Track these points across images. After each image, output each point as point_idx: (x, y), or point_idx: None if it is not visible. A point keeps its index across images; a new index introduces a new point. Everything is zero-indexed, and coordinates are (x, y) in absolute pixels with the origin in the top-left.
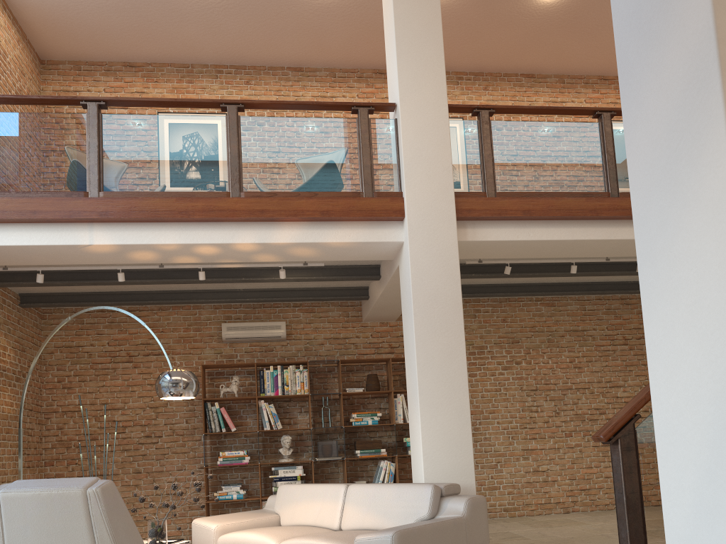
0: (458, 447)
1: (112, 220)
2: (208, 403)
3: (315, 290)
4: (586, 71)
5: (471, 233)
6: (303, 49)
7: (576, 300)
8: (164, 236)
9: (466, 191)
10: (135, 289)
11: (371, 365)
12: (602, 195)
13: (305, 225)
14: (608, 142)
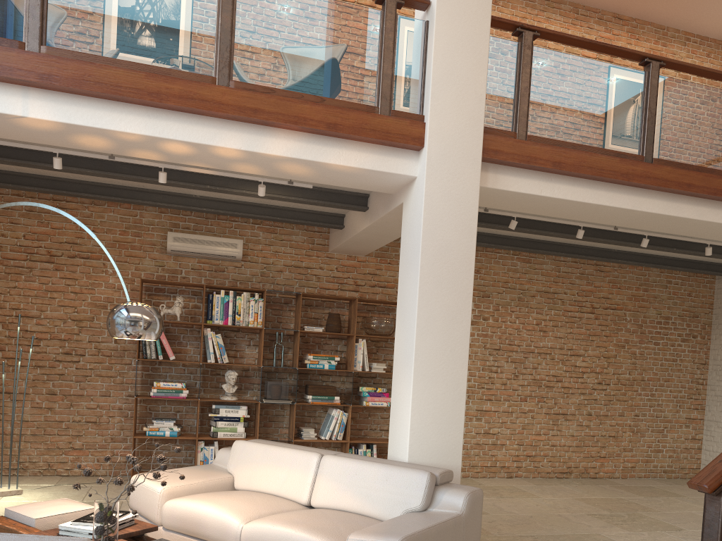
0: (448, 424)
1: (56, 88)
2: None
3: (284, 210)
4: (603, 4)
5: (493, 179)
6: None
7: (553, 260)
8: (124, 121)
9: (494, 127)
10: (67, 176)
11: (332, 302)
12: (637, 158)
13: (304, 137)
14: (652, 97)
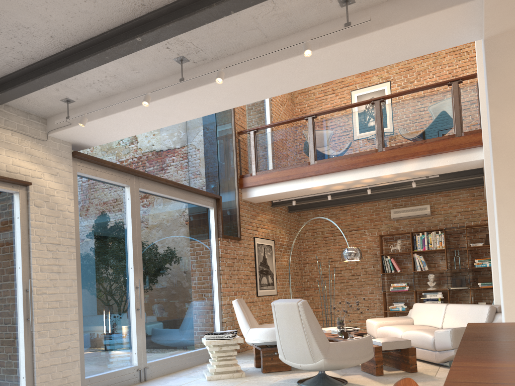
0: None
1: (321, 174)
2: (383, 256)
3: (446, 184)
4: None
5: None
6: None
7: None
8: (345, 177)
9: None
10: (341, 197)
11: None
12: None
13: (420, 159)
14: None
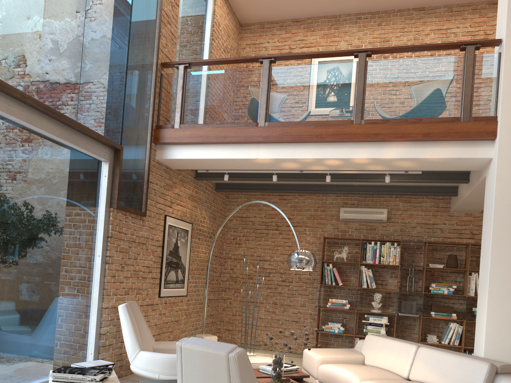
0: None
1: (271, 142)
2: (324, 263)
3: (413, 187)
4: None
5: None
6: None
7: None
8: (304, 152)
9: None
10: (284, 182)
11: (452, 247)
12: None
13: (408, 144)
14: None
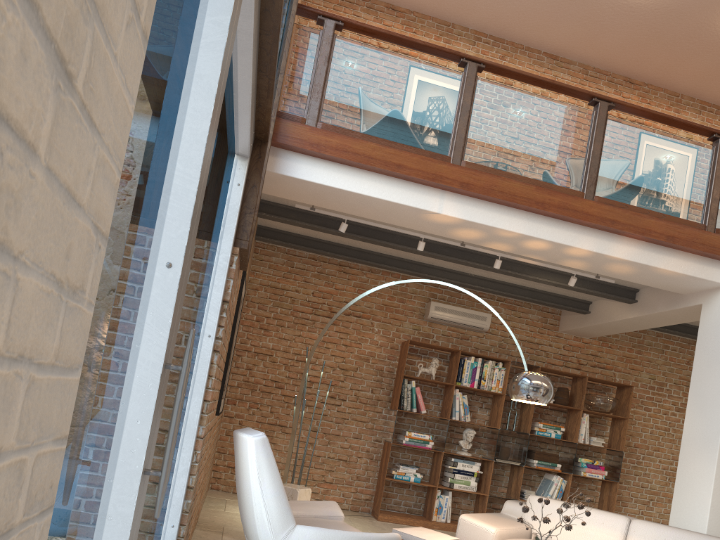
0: None
1: (467, 193)
2: (405, 379)
3: (540, 293)
4: None
5: None
6: (573, 39)
7: None
8: (509, 222)
9: None
10: (374, 249)
11: (556, 377)
12: None
13: (642, 245)
14: None
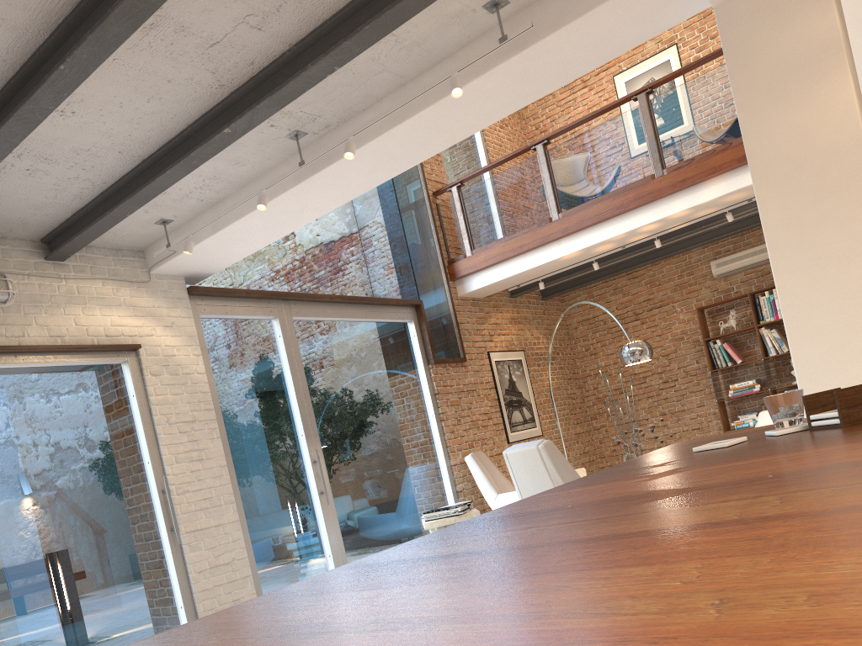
0: None
1: (571, 233)
2: (709, 342)
3: None
4: None
5: None
6: None
7: None
8: (611, 230)
9: None
10: (622, 259)
11: None
12: None
13: (727, 176)
14: None
